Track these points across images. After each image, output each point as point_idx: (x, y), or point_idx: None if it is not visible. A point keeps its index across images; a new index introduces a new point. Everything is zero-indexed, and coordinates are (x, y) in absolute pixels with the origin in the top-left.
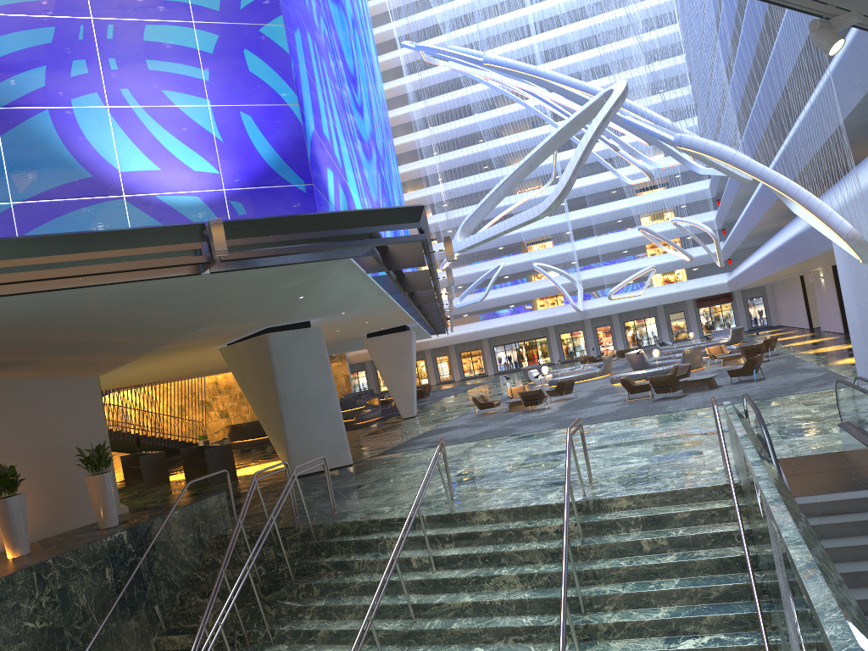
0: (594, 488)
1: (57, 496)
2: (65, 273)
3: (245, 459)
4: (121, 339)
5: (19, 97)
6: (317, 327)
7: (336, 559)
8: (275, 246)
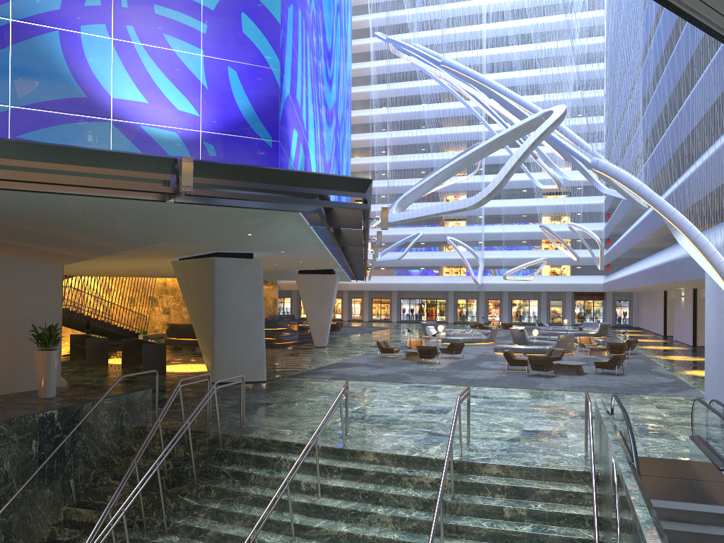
0: (470, 450)
1: (7, 362)
2: (44, 179)
3: (176, 356)
4: (87, 240)
5: (35, 15)
6: (258, 260)
7: (235, 469)
8: (236, 189)
